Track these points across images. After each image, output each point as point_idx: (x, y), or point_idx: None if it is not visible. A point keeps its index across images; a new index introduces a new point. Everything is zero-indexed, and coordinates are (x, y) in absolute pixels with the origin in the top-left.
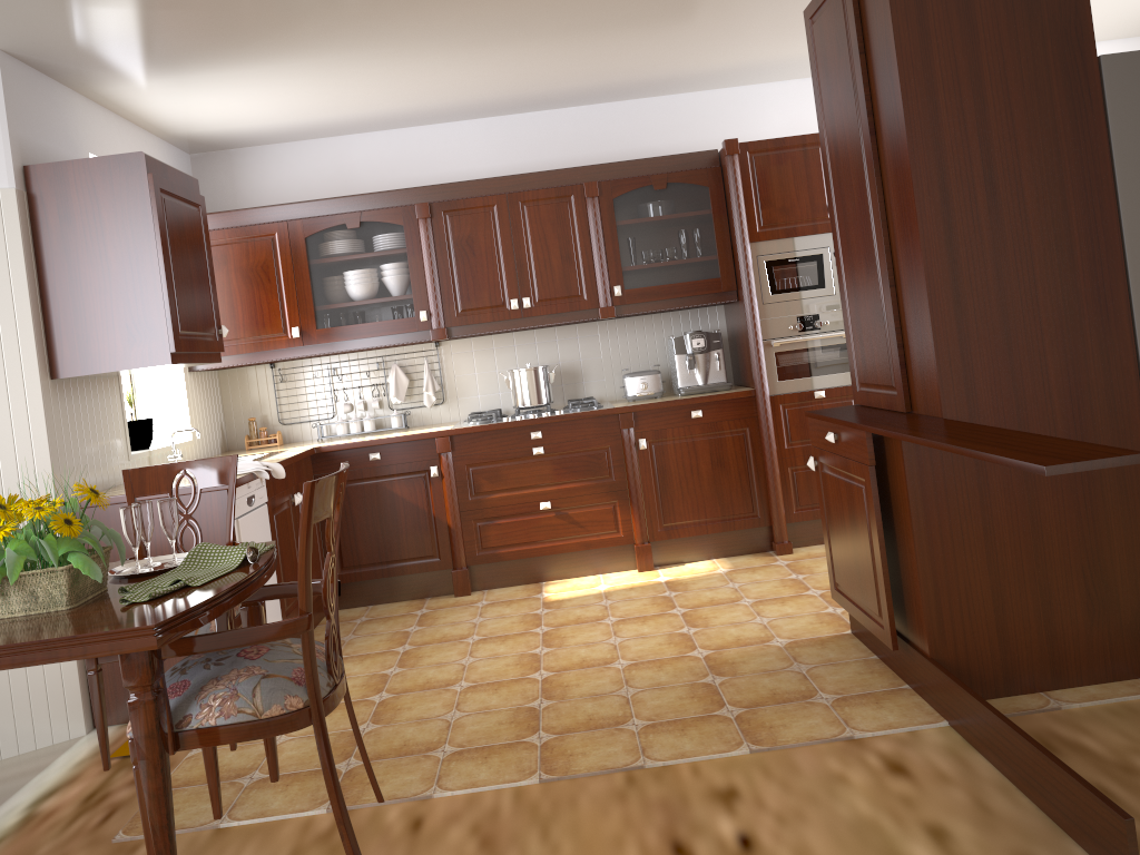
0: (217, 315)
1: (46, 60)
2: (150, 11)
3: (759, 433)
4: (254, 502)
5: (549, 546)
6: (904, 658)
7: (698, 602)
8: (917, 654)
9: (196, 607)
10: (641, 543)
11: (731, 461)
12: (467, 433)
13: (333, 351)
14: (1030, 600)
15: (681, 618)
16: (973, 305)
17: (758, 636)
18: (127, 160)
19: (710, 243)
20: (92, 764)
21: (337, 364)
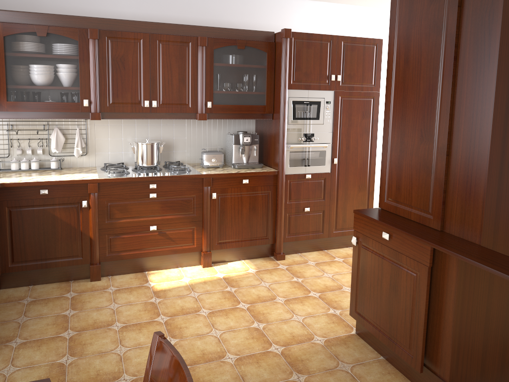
0: None
1: None
2: None
3: (276, 194)
4: None
5: (152, 251)
6: (418, 372)
7: (252, 298)
8: (436, 377)
9: None
10: (206, 251)
11: (259, 208)
12: (109, 182)
13: (18, 117)
14: (498, 347)
15: (248, 313)
16: (507, 179)
17: (303, 333)
18: None
19: (263, 85)
20: None
21: (14, 122)
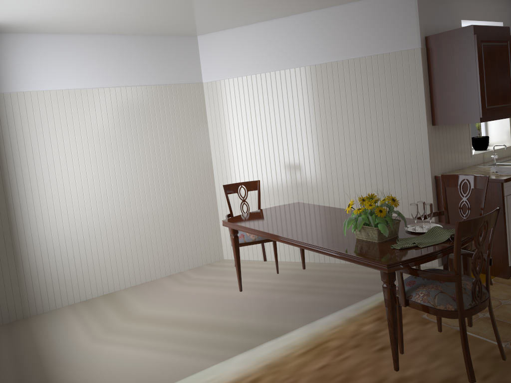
0: None
1: None
2: None
3: None
4: None
5: None
6: None
7: None
8: None
9: (408, 259)
10: None
11: None
12: None
13: None
14: None
15: None
16: None
17: None
18: (465, 30)
19: None
20: None
21: None
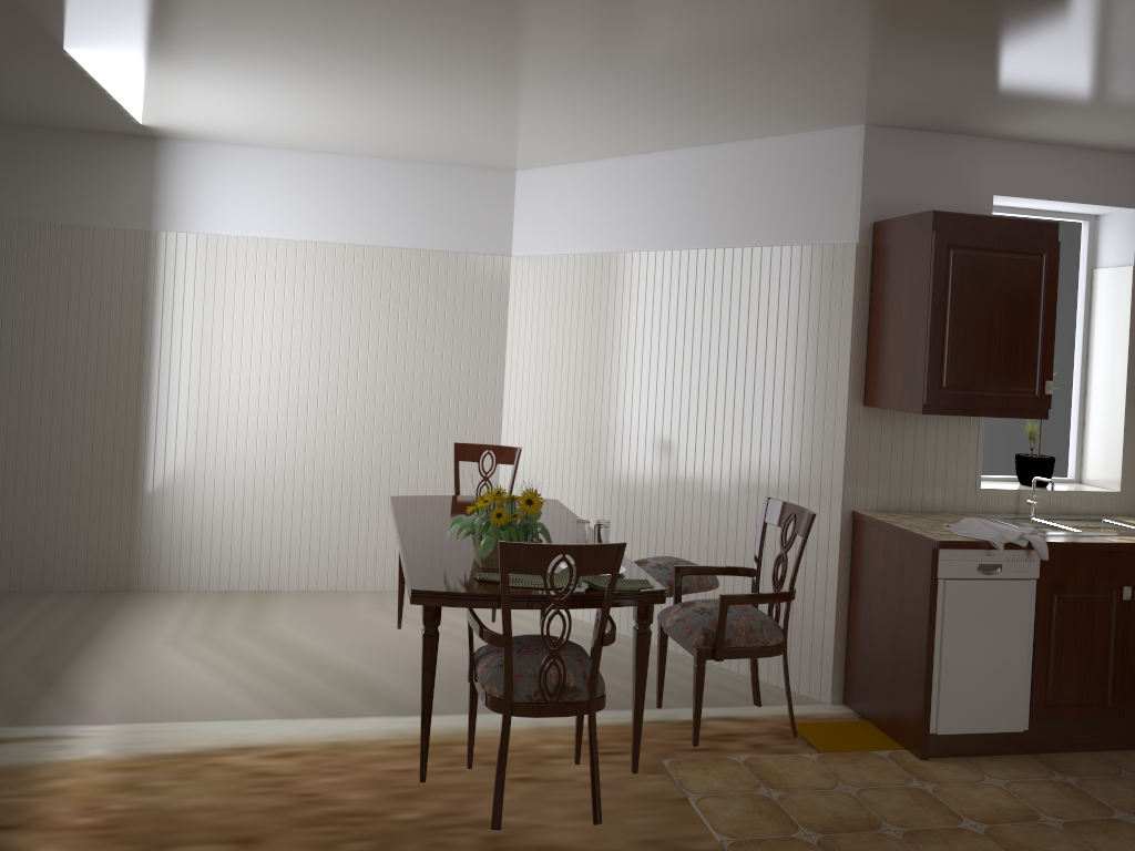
0: (1046, 369)
1: (913, 124)
2: (908, 84)
3: None
4: (998, 572)
5: None
6: None
7: None
8: None
9: (453, 593)
10: None
11: None
12: None
13: None
14: None
15: None
16: None
17: None
18: (922, 218)
19: None
20: (780, 721)
21: None
